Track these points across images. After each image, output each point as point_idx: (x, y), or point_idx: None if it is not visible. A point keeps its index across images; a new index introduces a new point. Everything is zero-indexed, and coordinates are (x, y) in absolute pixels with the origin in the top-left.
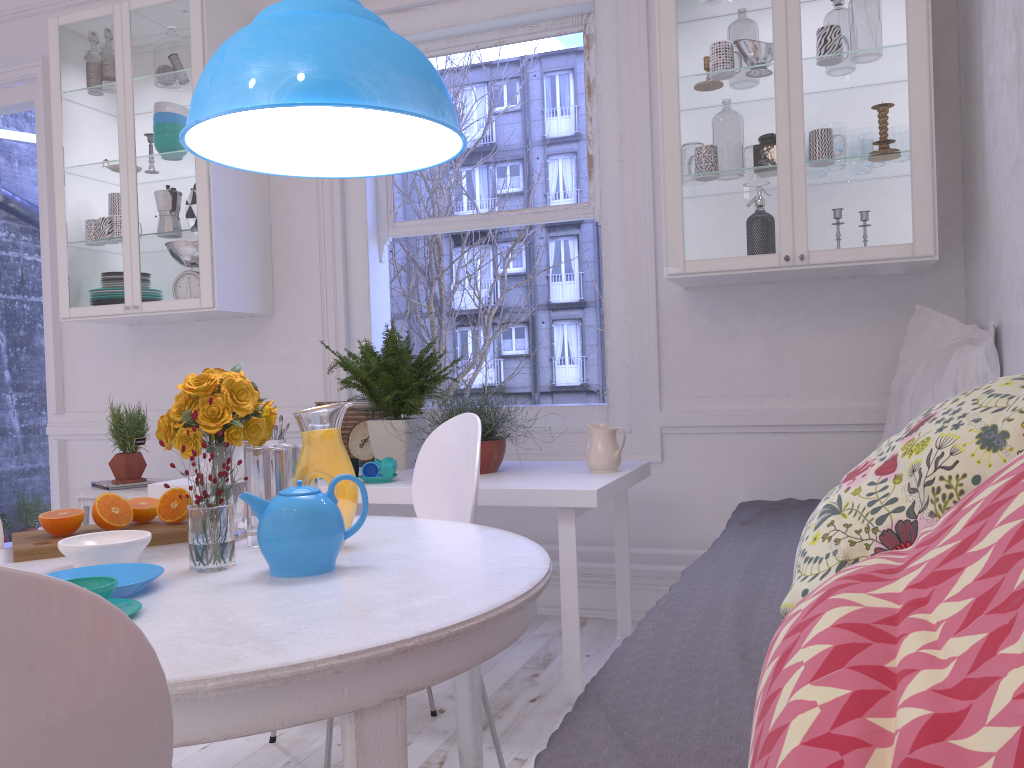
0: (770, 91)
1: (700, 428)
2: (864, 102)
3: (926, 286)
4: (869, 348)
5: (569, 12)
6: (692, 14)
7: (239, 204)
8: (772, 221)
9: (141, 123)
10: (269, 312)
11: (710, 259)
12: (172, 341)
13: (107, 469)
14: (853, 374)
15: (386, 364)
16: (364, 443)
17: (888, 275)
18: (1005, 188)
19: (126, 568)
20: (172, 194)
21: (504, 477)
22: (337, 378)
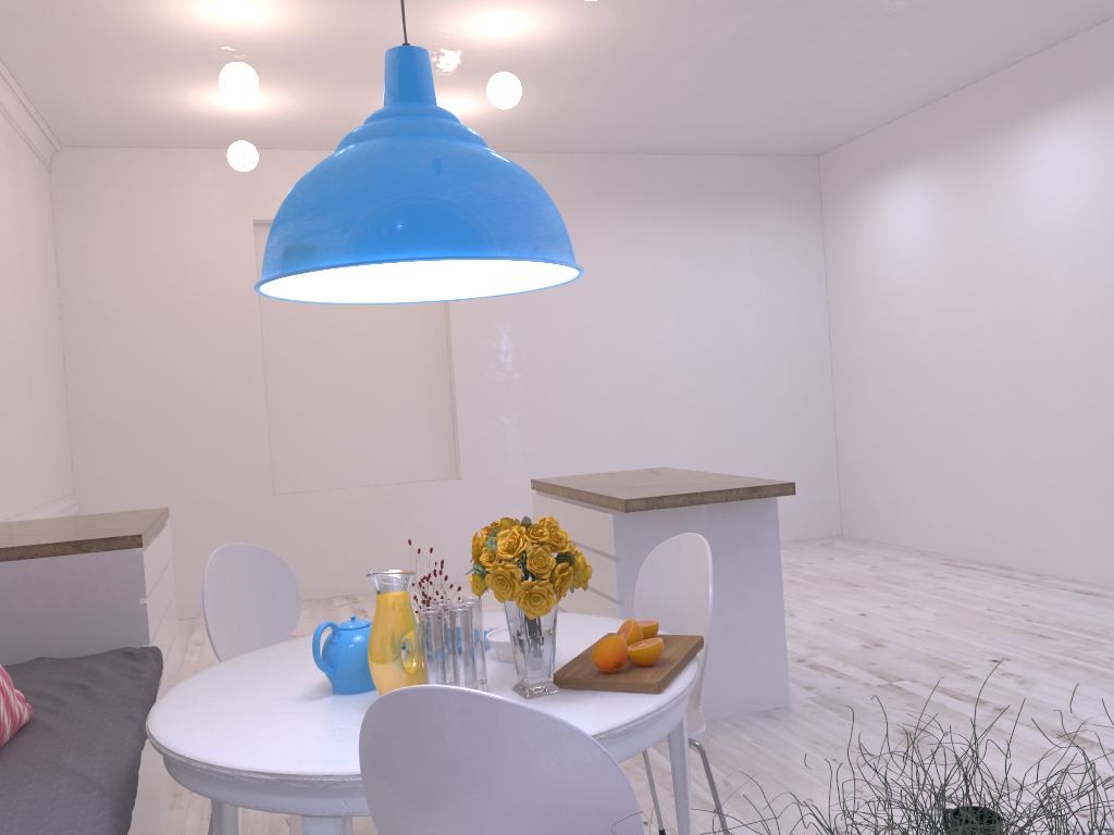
0: None
1: None
2: None
3: None
4: None
5: None
6: None
7: None
8: None
9: None
10: None
11: None
12: None
13: None
14: None
15: None
16: None
17: None
18: None
19: None
20: None
21: None
22: None
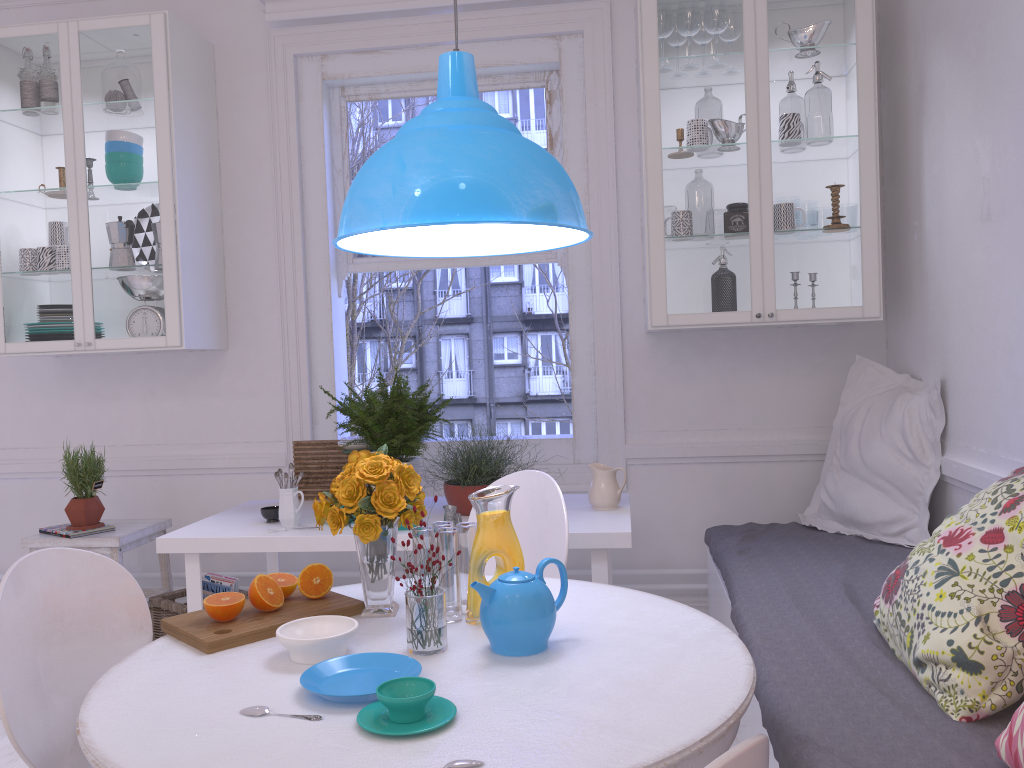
0: (743, 167)
1: (662, 459)
2: (823, 183)
3: (854, 336)
4: (808, 388)
5: (533, 68)
6: (674, 93)
7: (199, 238)
8: (745, 282)
9: (94, 151)
10: (224, 346)
11: (690, 314)
12: (109, 374)
13: (29, 509)
14: (794, 411)
15: (389, 409)
16: None
17: (823, 325)
18: (956, 272)
19: (365, 658)
20: (132, 228)
21: None
22: (299, 413)
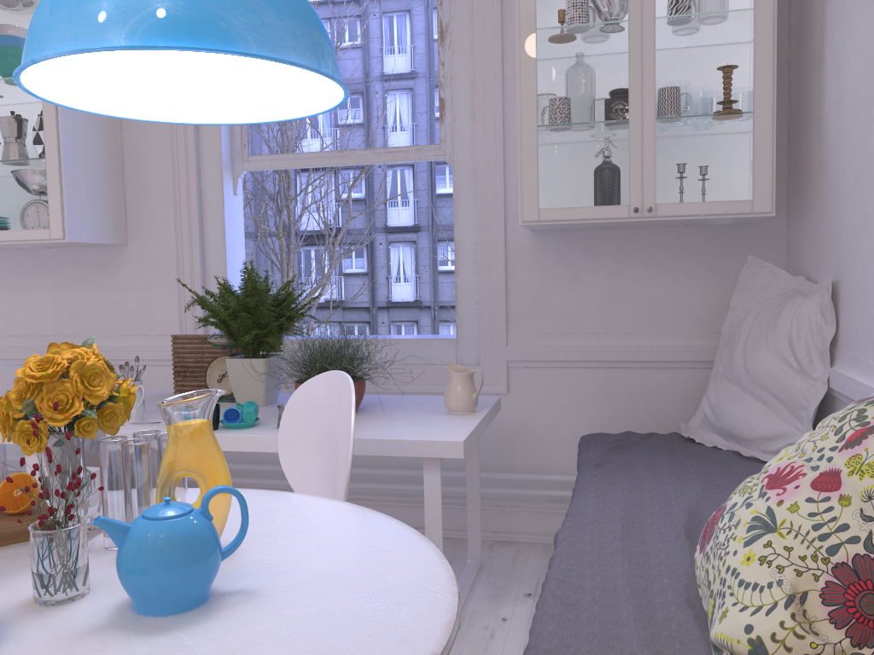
0: (624, 47)
1: (544, 362)
2: (712, 63)
3: (752, 236)
4: (699, 292)
5: None
6: None
7: (89, 133)
8: (623, 174)
9: None
10: (122, 242)
11: (563, 208)
12: (21, 268)
13: None
14: (684, 315)
15: (245, 304)
16: (222, 378)
17: (719, 225)
18: (853, 155)
19: None
20: (17, 121)
21: (366, 420)
22: (192, 308)
